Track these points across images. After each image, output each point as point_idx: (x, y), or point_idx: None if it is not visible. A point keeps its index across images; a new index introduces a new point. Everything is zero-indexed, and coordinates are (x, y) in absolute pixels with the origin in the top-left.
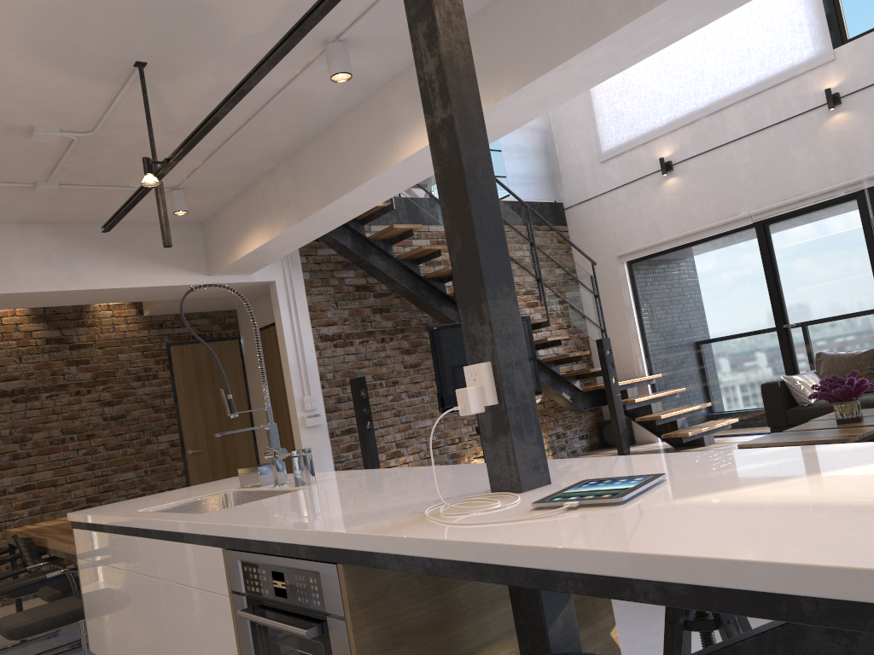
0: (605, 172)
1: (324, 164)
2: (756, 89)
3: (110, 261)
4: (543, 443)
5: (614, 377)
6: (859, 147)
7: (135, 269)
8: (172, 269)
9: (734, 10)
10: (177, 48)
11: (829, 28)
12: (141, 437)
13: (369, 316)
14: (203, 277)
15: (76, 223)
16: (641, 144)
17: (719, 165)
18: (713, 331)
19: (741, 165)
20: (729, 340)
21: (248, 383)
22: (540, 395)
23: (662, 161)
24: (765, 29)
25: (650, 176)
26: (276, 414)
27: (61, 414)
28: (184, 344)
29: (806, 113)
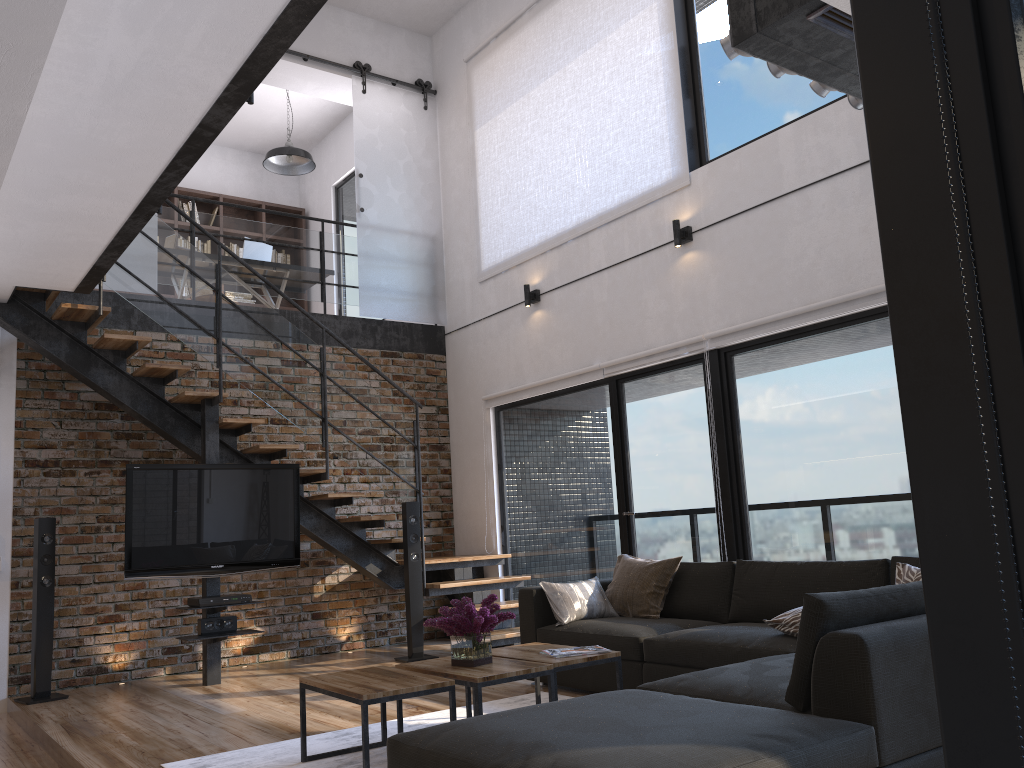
0: (483, 295)
1: None
2: (618, 212)
3: None
4: None
5: (417, 552)
6: (705, 296)
7: None
8: None
9: (606, 114)
10: None
11: (689, 146)
12: None
13: (108, 442)
14: None
15: None
16: (515, 265)
17: (580, 300)
18: (564, 508)
19: (599, 304)
20: (577, 522)
21: None
22: (297, 565)
23: (526, 289)
24: (631, 140)
25: (521, 306)
26: None
27: None
28: None
29: (660, 247)
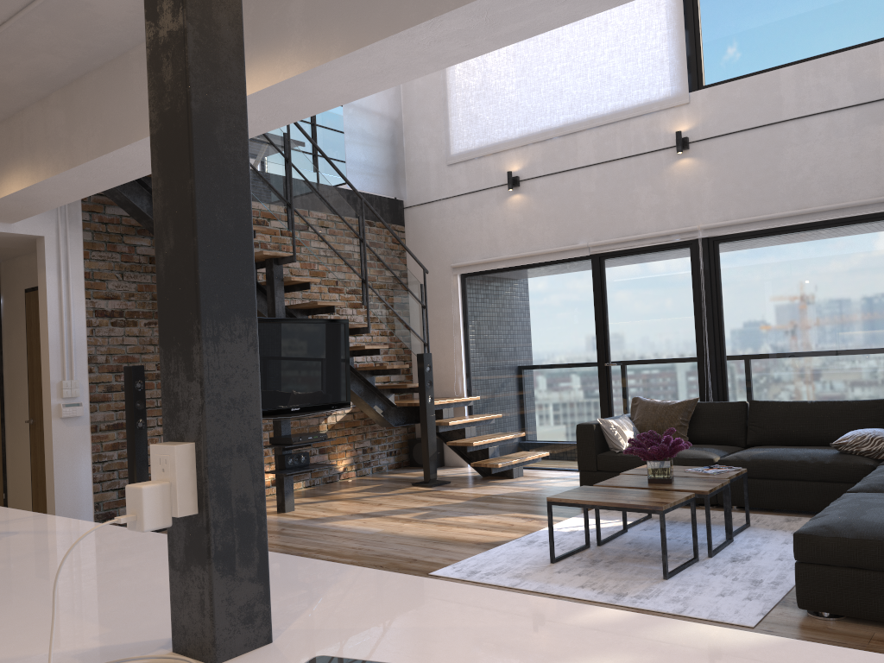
0: (451, 176)
1: (107, 102)
2: (611, 118)
3: None
4: (268, 576)
5: (431, 396)
6: (699, 195)
7: None
8: None
9: (601, 33)
10: None
11: (688, 71)
12: None
13: None
14: None
15: None
16: (491, 153)
17: (566, 189)
18: (537, 359)
19: (586, 194)
20: (551, 371)
21: (4, 352)
22: (349, 408)
23: (510, 175)
24: (628, 58)
25: (496, 189)
26: (32, 394)
27: None
28: None
29: (655, 152)
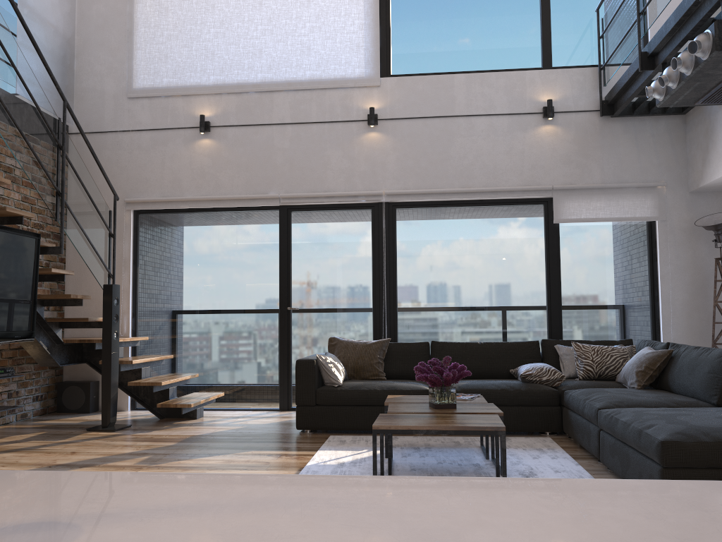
0: (132, 110)
1: None
2: (309, 85)
3: None
4: None
5: (117, 331)
6: (384, 165)
7: None
8: None
9: (303, 8)
10: None
11: (379, 59)
12: None
13: None
14: None
15: None
16: (181, 95)
17: (259, 142)
18: (216, 301)
19: (280, 149)
20: (230, 313)
21: None
22: (33, 339)
23: (203, 119)
24: (327, 36)
25: (184, 130)
26: None
27: None
28: None
29: (347, 122)
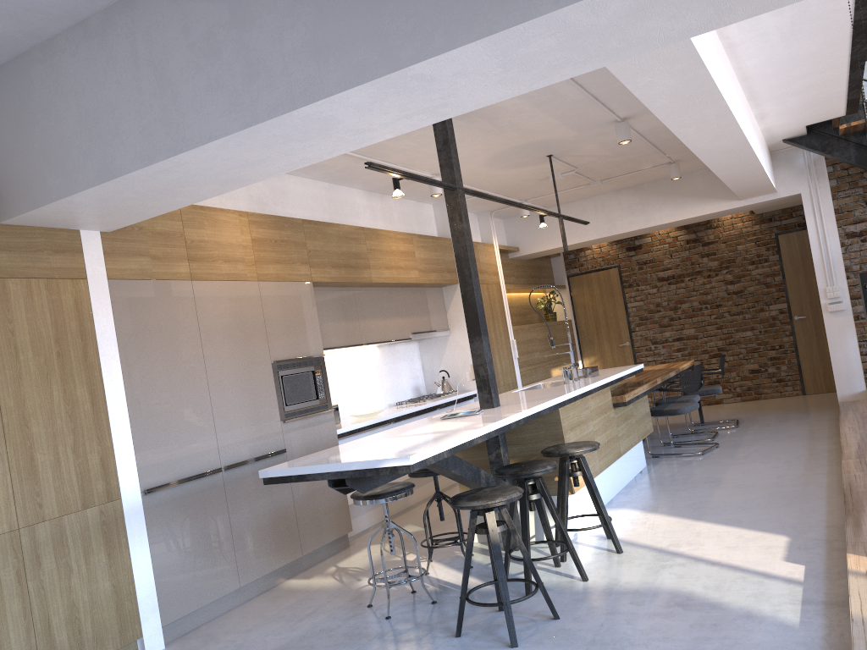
0: None
1: None
2: None
3: (669, 204)
4: (491, 393)
5: None
6: None
7: (685, 206)
8: (712, 200)
9: None
10: (553, 148)
11: None
12: (755, 307)
13: None
14: (736, 202)
15: (646, 183)
16: None
17: None
18: None
19: None
20: None
21: None
22: None
23: None
24: None
25: None
26: None
27: (698, 291)
28: (790, 232)
29: None
